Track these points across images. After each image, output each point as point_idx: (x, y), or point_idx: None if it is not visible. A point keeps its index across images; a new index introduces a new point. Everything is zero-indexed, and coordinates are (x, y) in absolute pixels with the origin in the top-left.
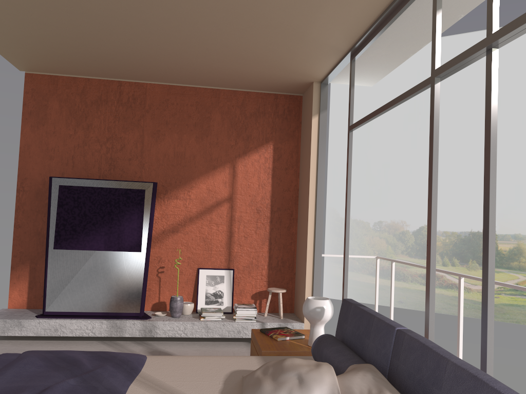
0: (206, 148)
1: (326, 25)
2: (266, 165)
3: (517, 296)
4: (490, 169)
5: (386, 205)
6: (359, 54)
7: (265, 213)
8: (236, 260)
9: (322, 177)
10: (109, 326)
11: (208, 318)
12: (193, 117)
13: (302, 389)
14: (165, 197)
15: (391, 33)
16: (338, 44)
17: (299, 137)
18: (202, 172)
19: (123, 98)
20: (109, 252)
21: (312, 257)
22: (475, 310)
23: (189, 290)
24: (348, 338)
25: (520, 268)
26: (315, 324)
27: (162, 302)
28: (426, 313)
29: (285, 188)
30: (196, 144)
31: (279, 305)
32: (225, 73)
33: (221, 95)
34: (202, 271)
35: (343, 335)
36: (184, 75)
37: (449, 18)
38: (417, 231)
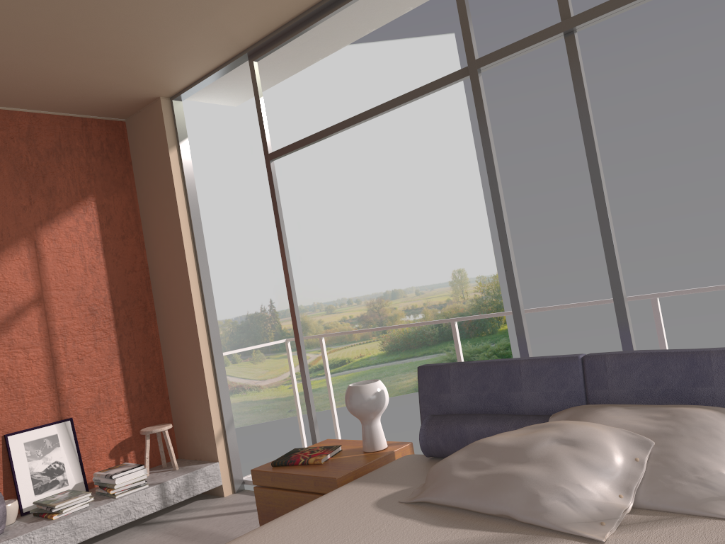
0: None
1: (251, 2)
2: (91, 236)
3: (312, 379)
4: (598, 163)
5: None
6: (271, 52)
7: (104, 313)
8: (72, 402)
9: (201, 239)
10: None
11: (67, 511)
12: None
13: (587, 448)
14: None
15: (321, 24)
16: (244, 35)
17: (133, 186)
18: None
19: None
20: None
21: (210, 361)
22: (271, 411)
23: None
24: (463, 408)
25: (309, 345)
26: (373, 419)
27: None
28: (521, 351)
29: (128, 268)
30: None
31: (169, 450)
32: (17, 75)
33: None
34: (13, 438)
35: (448, 409)
36: None
37: (397, 10)
38: None
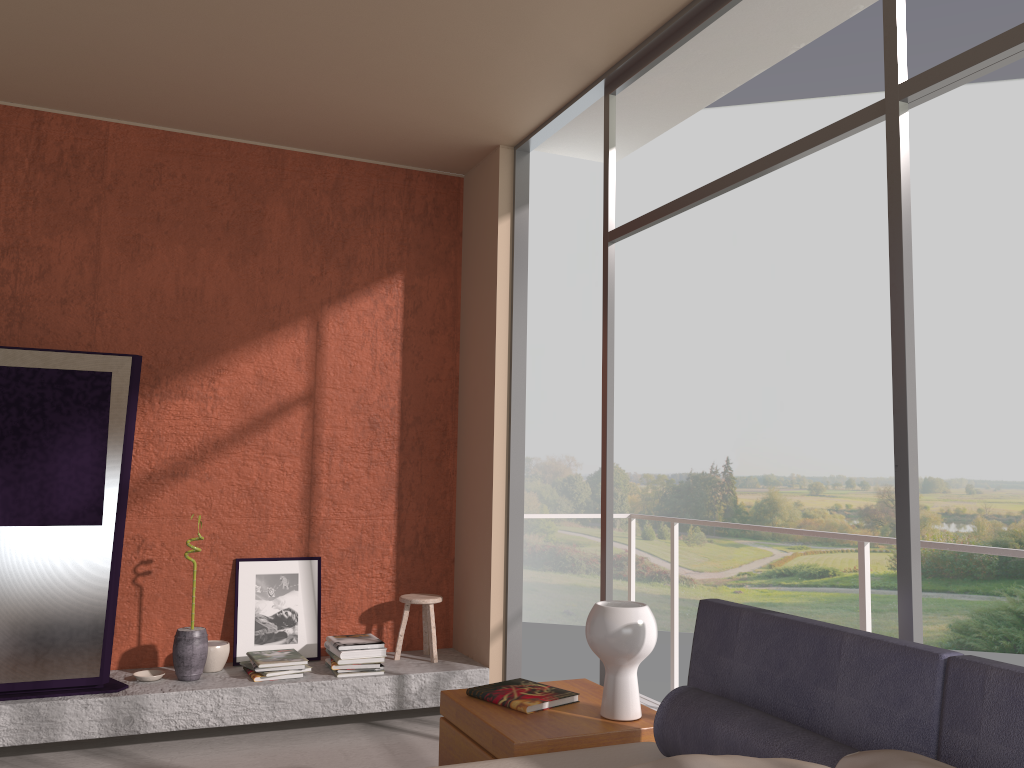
0: (253, 280)
1: (585, 3)
2: (389, 324)
3: (771, 587)
4: None
5: (538, 428)
6: (632, 80)
7: (388, 430)
8: (325, 537)
9: (521, 347)
10: (19, 717)
11: (273, 676)
12: (224, 208)
13: None
14: (154, 393)
15: (708, 37)
16: (591, 55)
17: (458, 266)
18: (244, 336)
19: (46, 152)
20: (17, 529)
21: (503, 522)
22: None
23: (214, 613)
24: (745, 692)
25: (775, 537)
26: (620, 667)
27: (146, 647)
28: (901, 618)
29: (430, 374)
30: (230, 272)
31: (429, 632)
32: (312, 108)
33: (288, 164)
34: (245, 565)
35: (724, 686)
36: (210, 108)
37: (835, 11)
38: (597, 475)
